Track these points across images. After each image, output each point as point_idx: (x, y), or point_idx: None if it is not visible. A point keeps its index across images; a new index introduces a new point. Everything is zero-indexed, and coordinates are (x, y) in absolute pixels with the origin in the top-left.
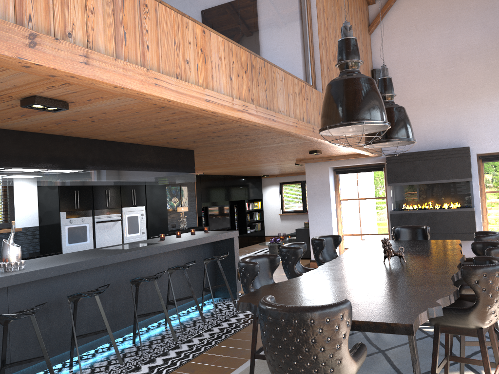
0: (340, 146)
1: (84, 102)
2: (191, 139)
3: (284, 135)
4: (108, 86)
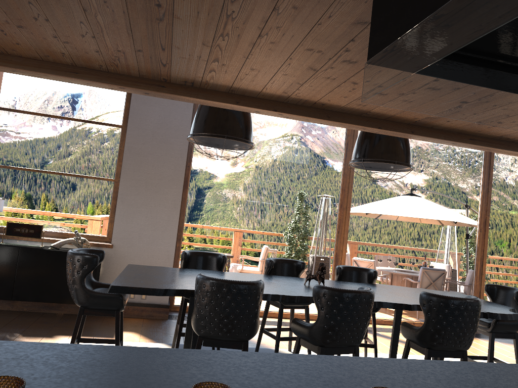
0: (109, 87)
1: None
2: None
3: (309, 97)
4: None
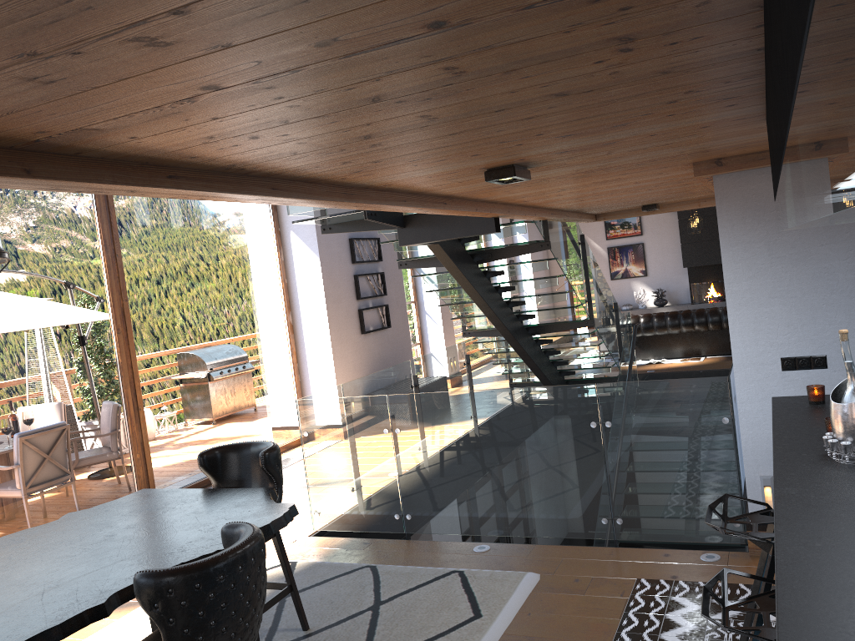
0: None
1: (466, 169)
2: (341, 0)
3: None
4: (386, 209)
